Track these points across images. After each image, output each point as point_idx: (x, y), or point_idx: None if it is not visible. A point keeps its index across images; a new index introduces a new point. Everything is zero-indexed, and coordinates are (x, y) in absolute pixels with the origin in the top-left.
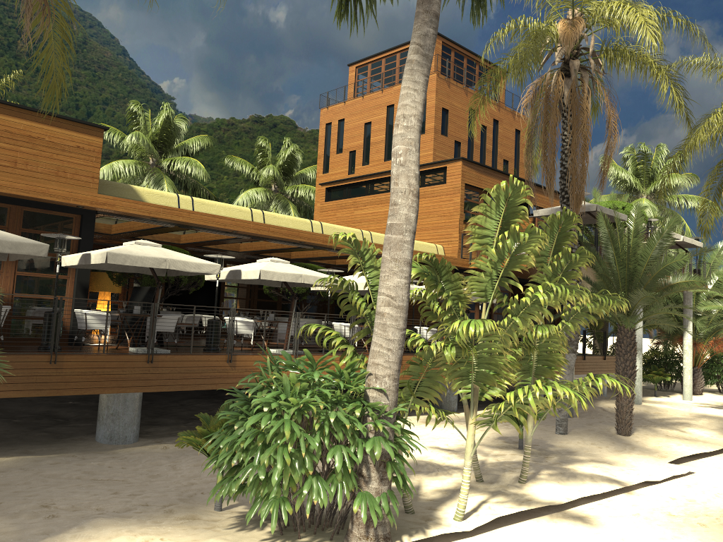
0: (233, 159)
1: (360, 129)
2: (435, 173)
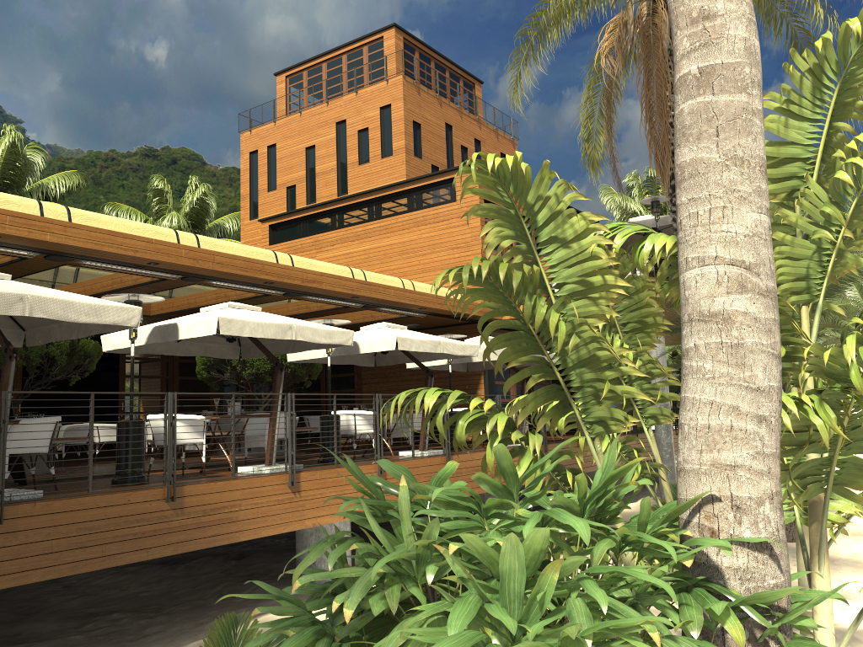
0: (117, 207)
1: (300, 156)
2: (438, 189)
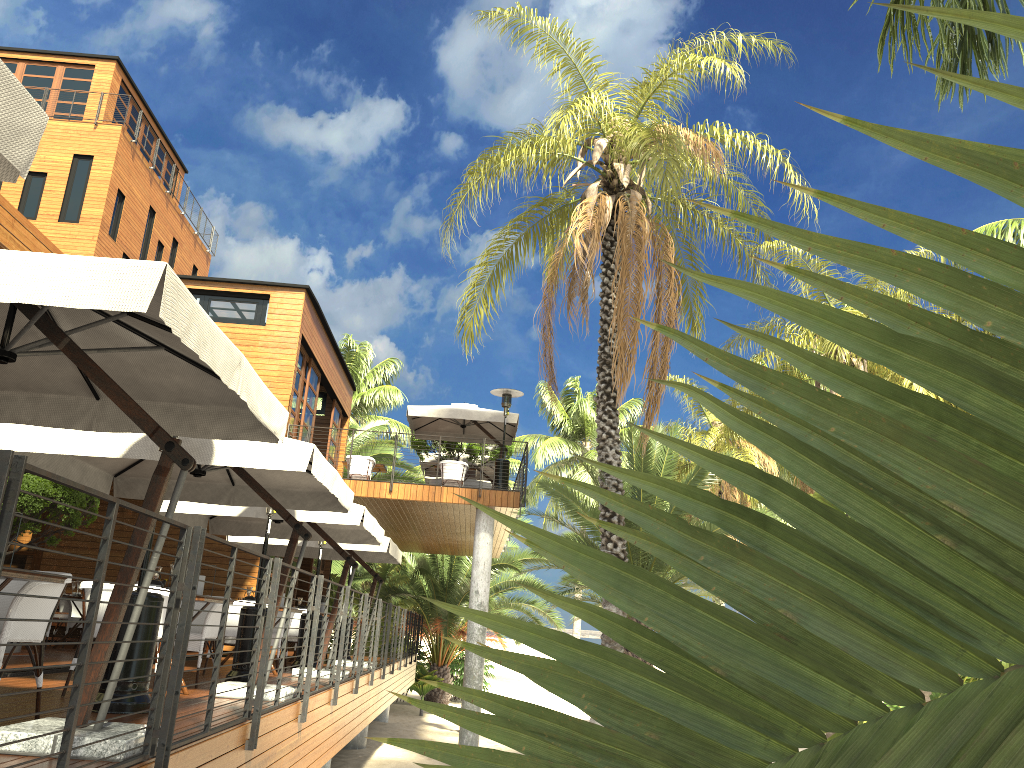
0: None
1: None
2: (237, 302)
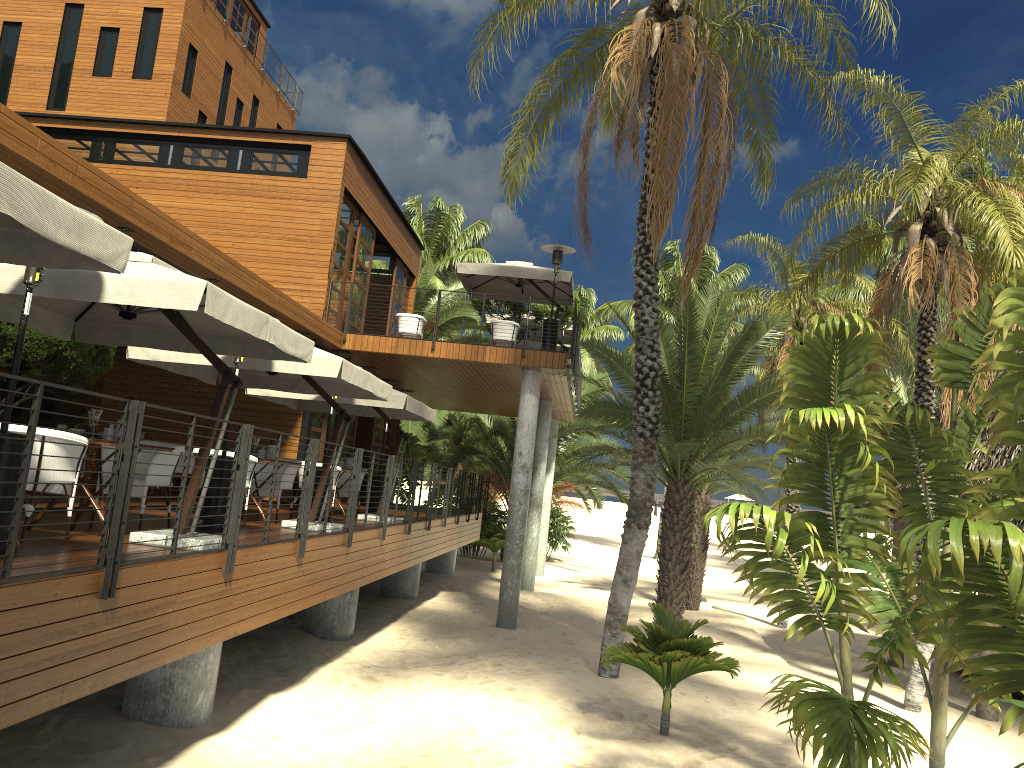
0: None
1: None
2: (280, 154)
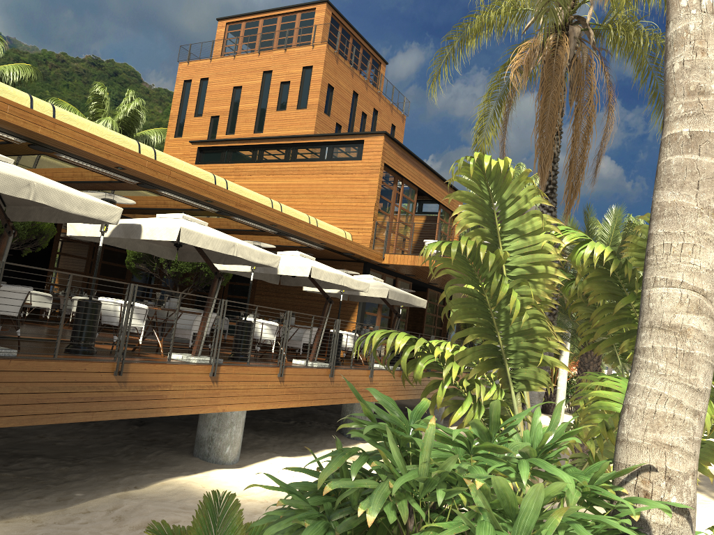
0: (59, 103)
1: (227, 93)
2: (348, 147)
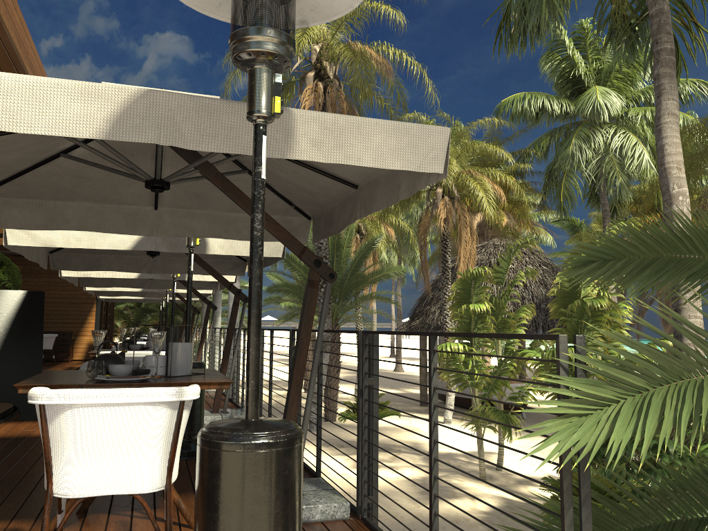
0: None
1: None
2: None
